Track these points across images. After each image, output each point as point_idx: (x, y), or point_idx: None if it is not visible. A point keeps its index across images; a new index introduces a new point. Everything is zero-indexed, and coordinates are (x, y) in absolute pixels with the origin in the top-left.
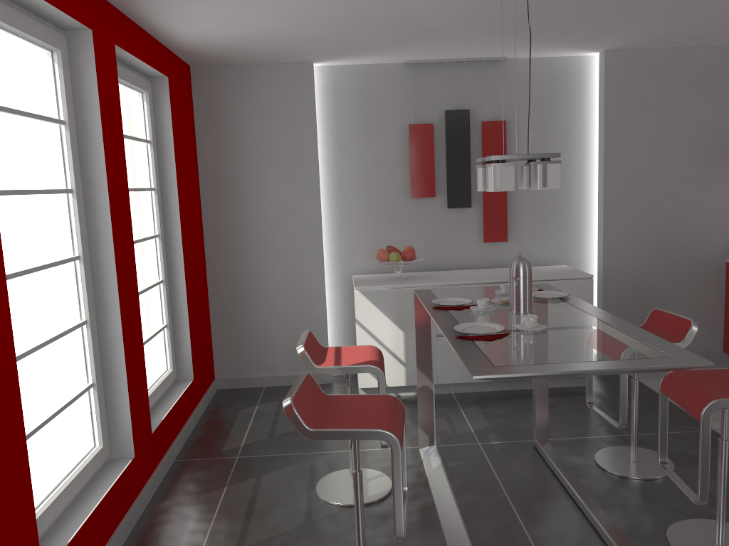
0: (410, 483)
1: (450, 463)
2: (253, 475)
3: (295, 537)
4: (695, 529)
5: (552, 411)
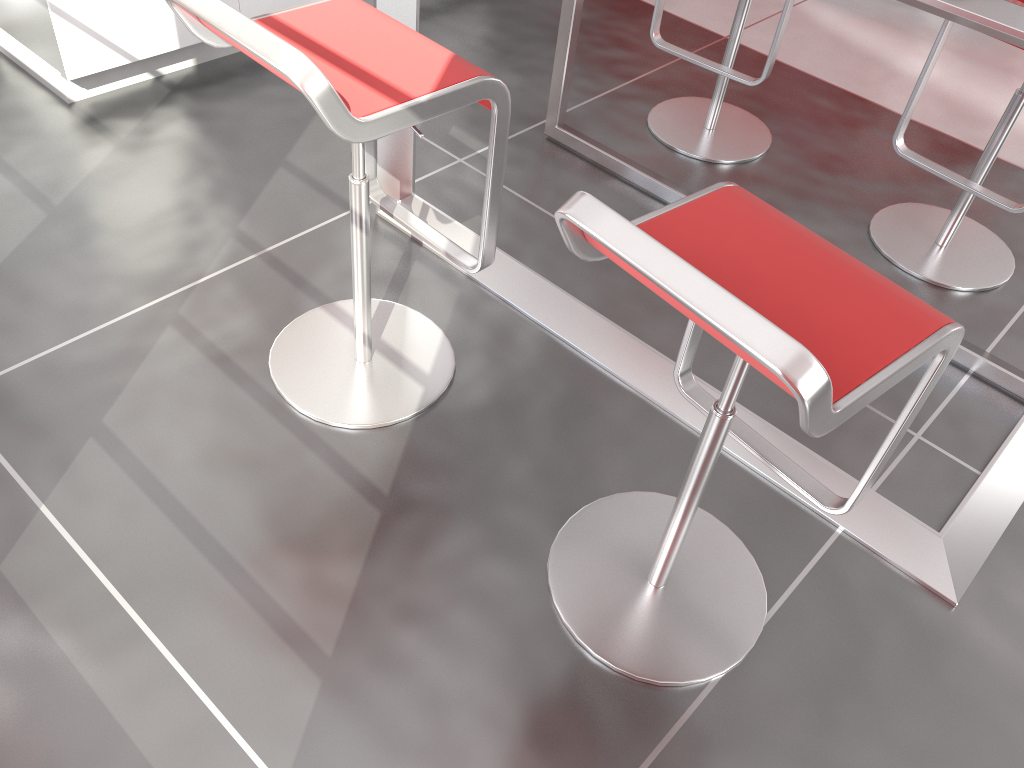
0: (455, 303)
1: (469, 227)
2: (74, 435)
3: (408, 559)
4: (898, 230)
5: (490, 50)
